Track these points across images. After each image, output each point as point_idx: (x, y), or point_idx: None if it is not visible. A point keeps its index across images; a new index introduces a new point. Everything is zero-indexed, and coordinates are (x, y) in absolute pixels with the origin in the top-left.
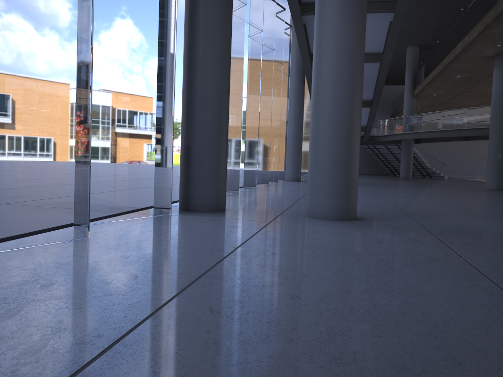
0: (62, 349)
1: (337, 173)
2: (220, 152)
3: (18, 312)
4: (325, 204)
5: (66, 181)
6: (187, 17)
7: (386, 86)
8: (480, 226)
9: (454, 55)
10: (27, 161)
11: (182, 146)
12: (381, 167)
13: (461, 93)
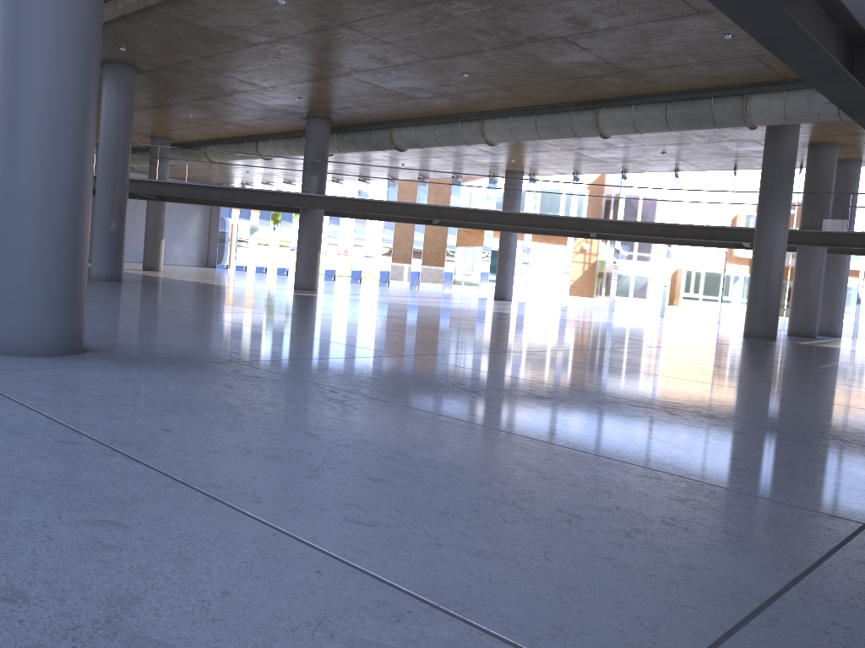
0: (407, 634)
1: (63, 268)
2: None
3: (165, 644)
4: (41, 326)
5: None
6: None
7: None
8: (252, 345)
9: None
10: None
11: None
12: None
13: None
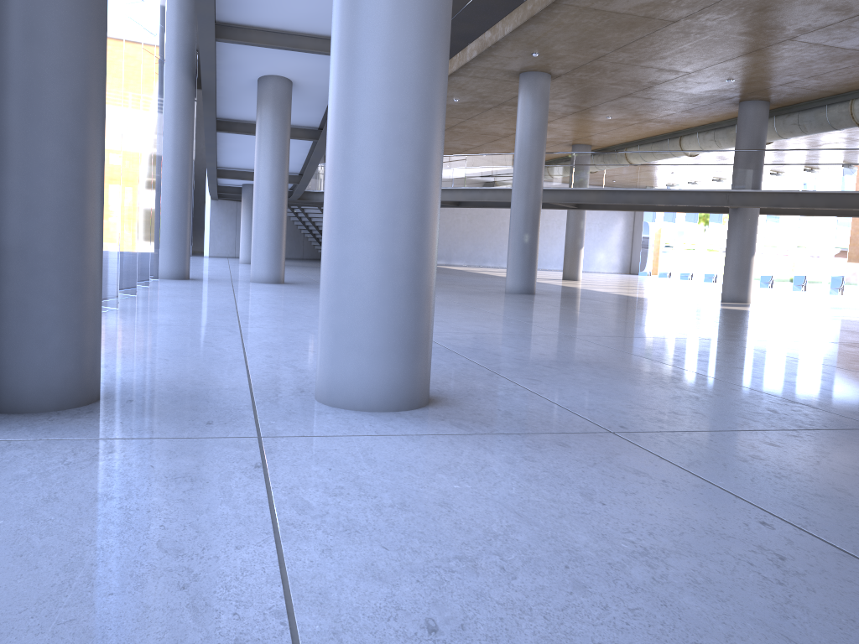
0: None
1: (400, 302)
2: (88, 245)
3: None
4: (374, 375)
5: None
6: None
7: None
8: (648, 398)
9: (462, 63)
10: None
11: None
12: (312, 246)
13: (450, 128)
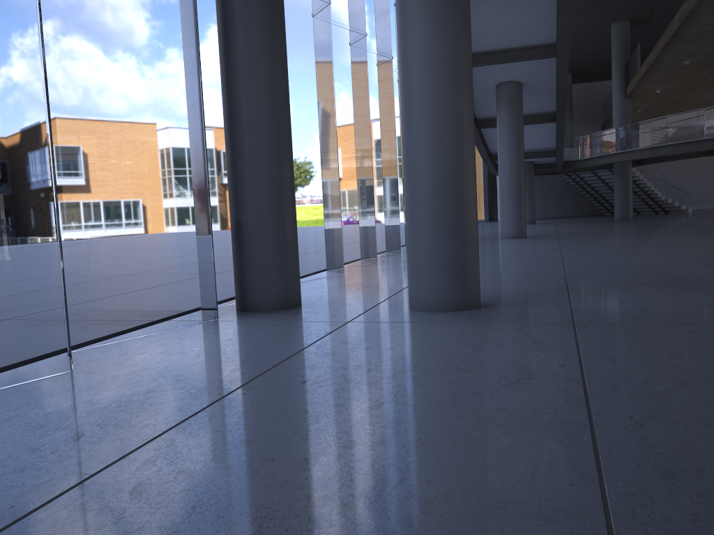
0: None
1: (442, 244)
2: (283, 226)
3: None
4: (430, 289)
5: (145, 263)
6: (221, 41)
7: (591, 83)
8: (663, 305)
9: (671, 33)
10: (94, 240)
11: (231, 221)
12: (592, 204)
13: (698, 85)
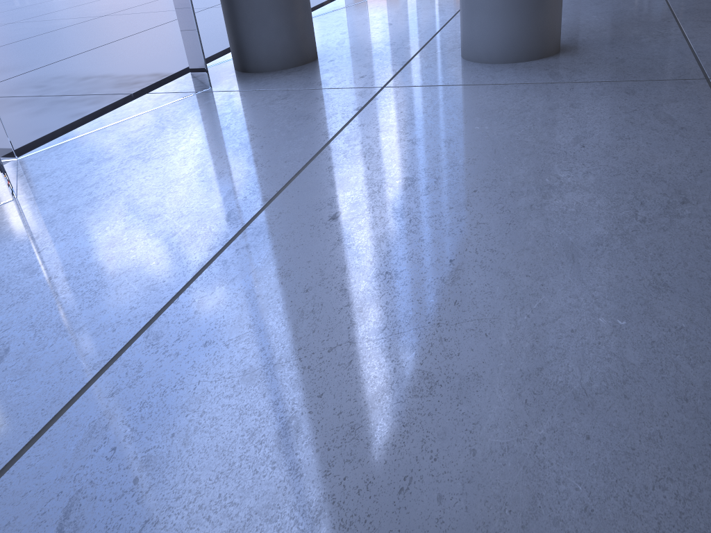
0: None
1: None
2: None
3: None
4: (494, 32)
5: None
6: None
7: None
8: None
9: None
10: None
11: None
12: None
13: None
